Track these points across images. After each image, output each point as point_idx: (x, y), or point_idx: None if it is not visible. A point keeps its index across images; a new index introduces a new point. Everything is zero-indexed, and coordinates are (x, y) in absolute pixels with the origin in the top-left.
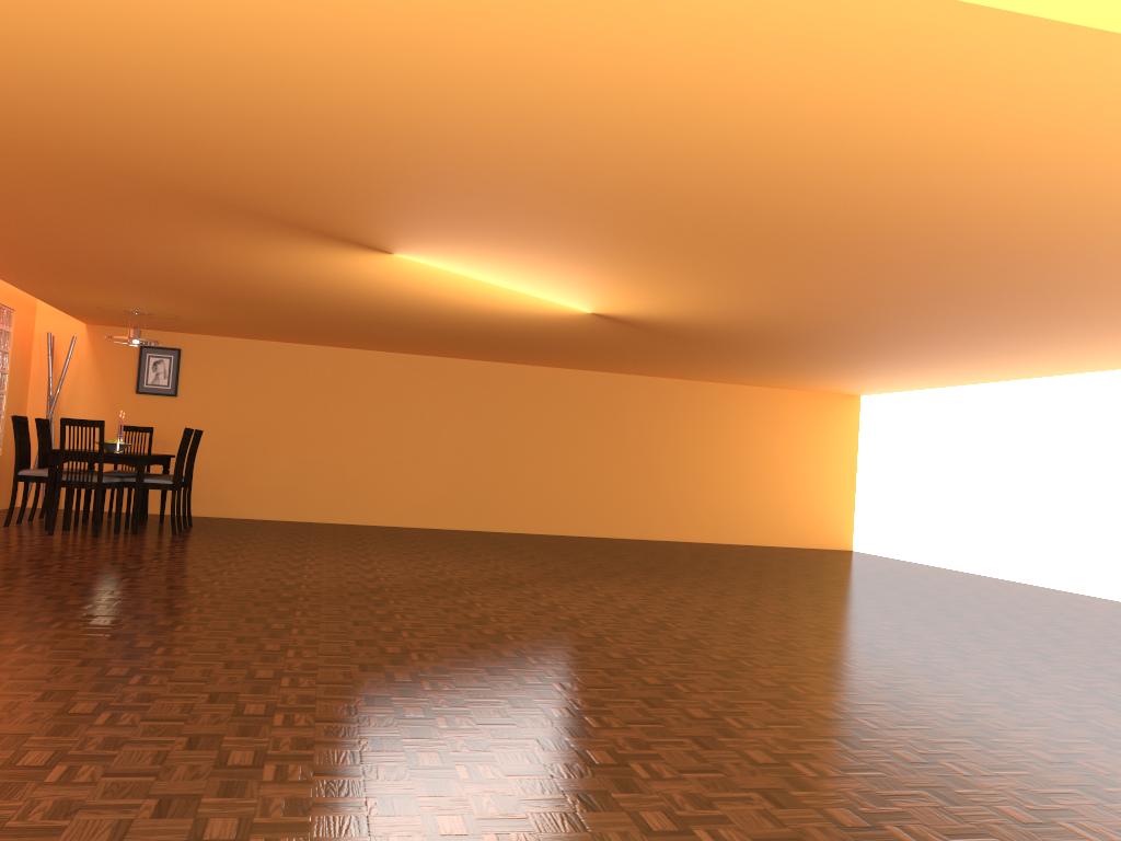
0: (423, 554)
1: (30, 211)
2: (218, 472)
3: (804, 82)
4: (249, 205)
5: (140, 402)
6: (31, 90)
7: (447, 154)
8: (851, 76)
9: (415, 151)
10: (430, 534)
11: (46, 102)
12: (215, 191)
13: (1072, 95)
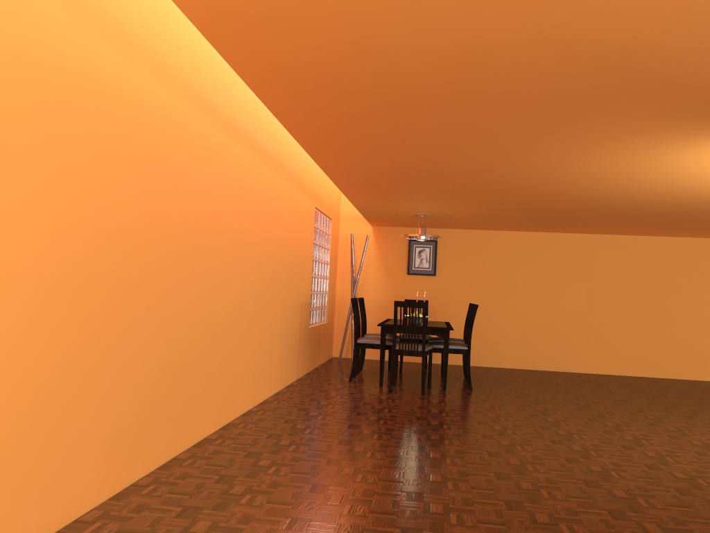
0: (702, 417)
1: (442, 128)
2: None
3: None
4: None
5: (410, 280)
6: None
7: None
8: None
9: None
10: (652, 385)
11: None
12: (705, 69)
13: None
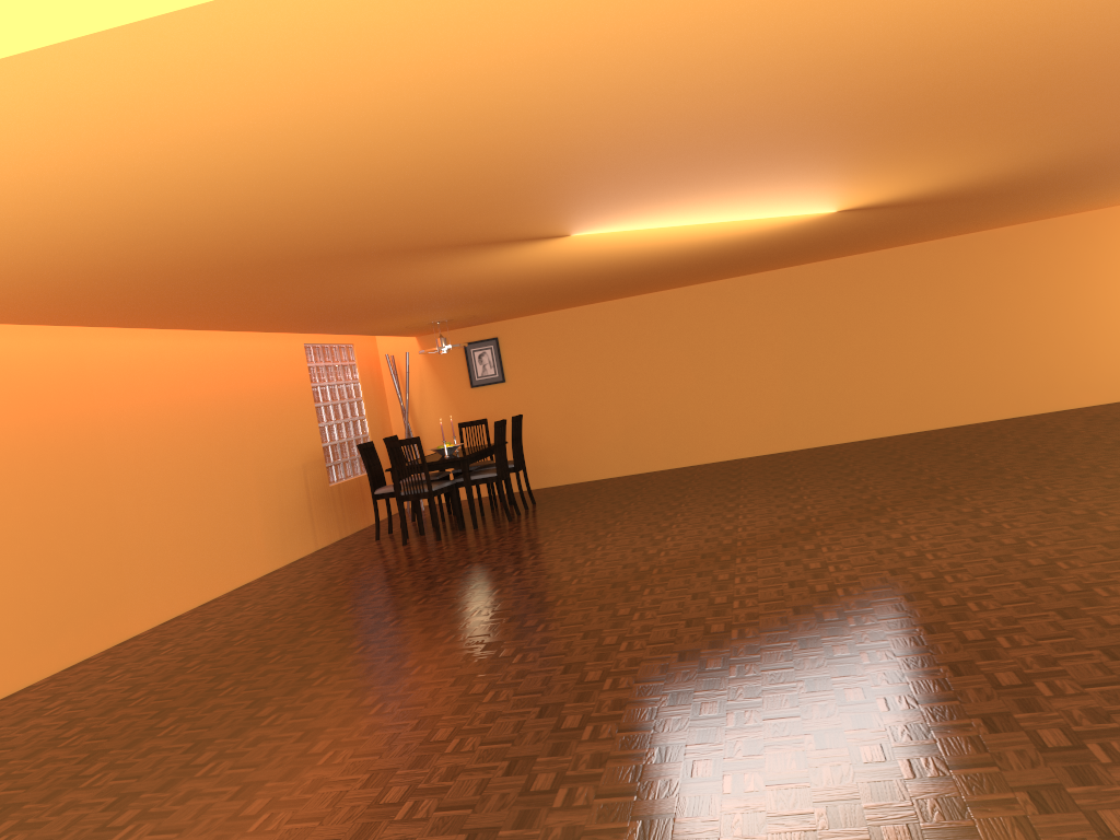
0: (734, 501)
1: (255, 299)
2: (558, 442)
3: None
4: (395, 247)
5: (476, 395)
6: (118, 245)
7: (489, 167)
8: None
9: (458, 175)
10: (765, 465)
11: (141, 247)
12: (353, 249)
13: None
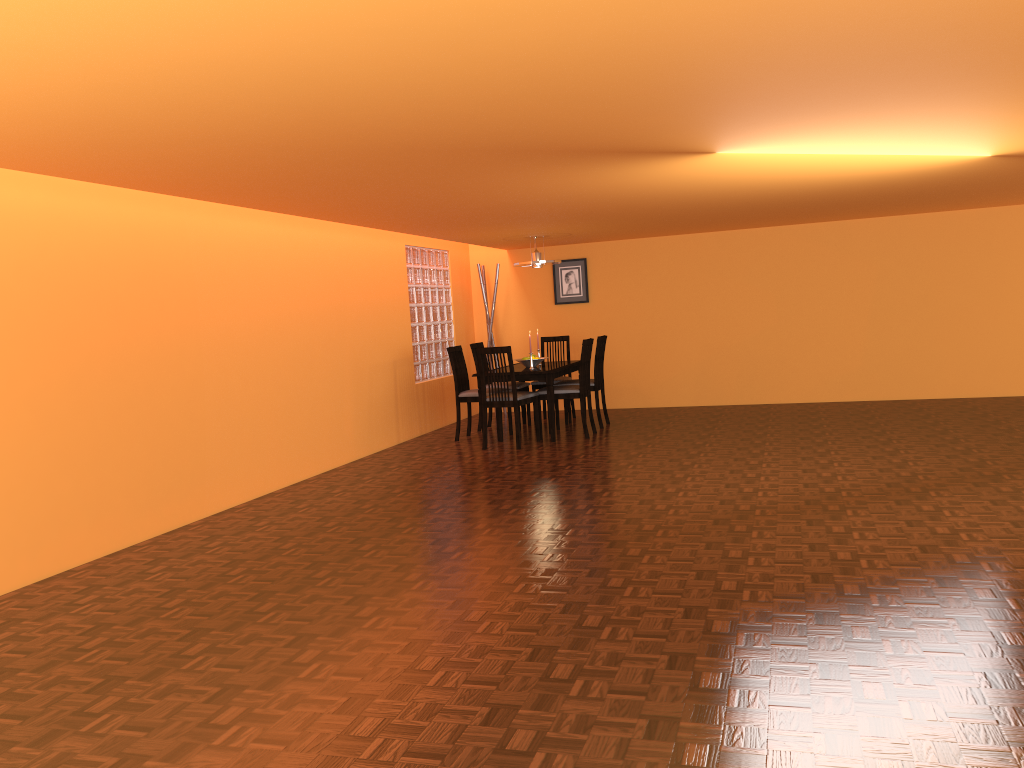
0: (823, 447)
1: (380, 191)
2: (633, 366)
3: None
4: (539, 146)
5: (559, 312)
6: (272, 109)
7: (691, 51)
8: None
9: (652, 58)
10: (844, 412)
11: (293, 114)
12: (498, 143)
13: None
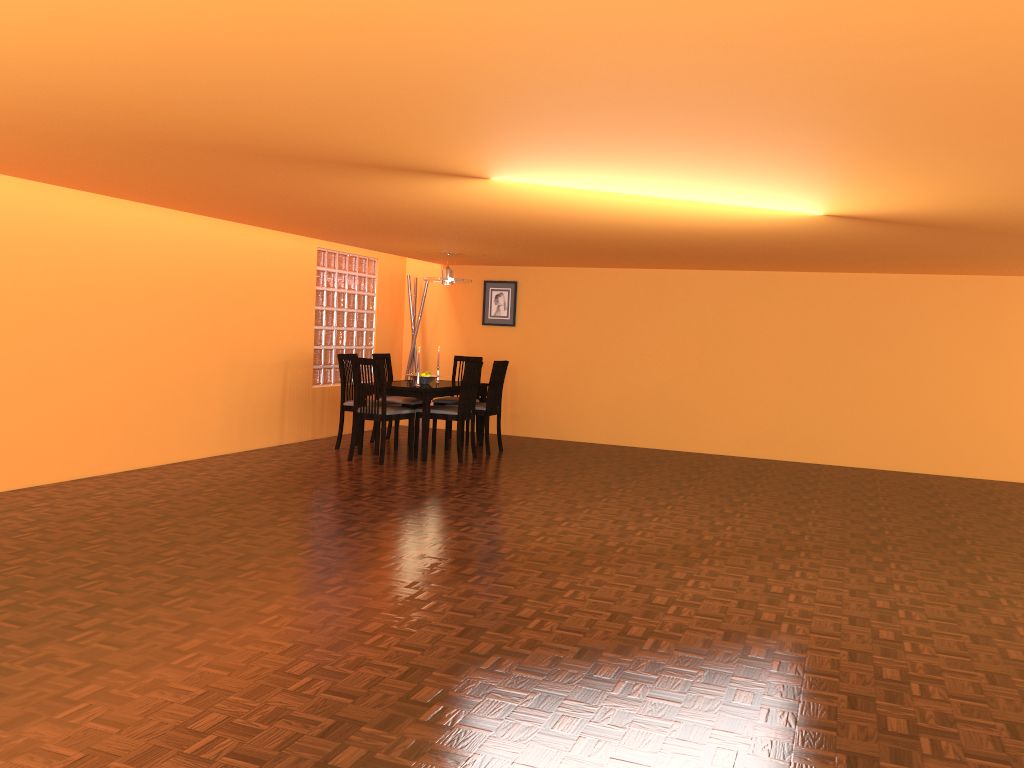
0: (669, 500)
1: (183, 184)
2: (551, 396)
3: None
4: (273, 151)
5: (486, 332)
6: None
7: (255, 57)
8: None
9: (224, 61)
10: (740, 468)
11: None
12: (220, 142)
13: None
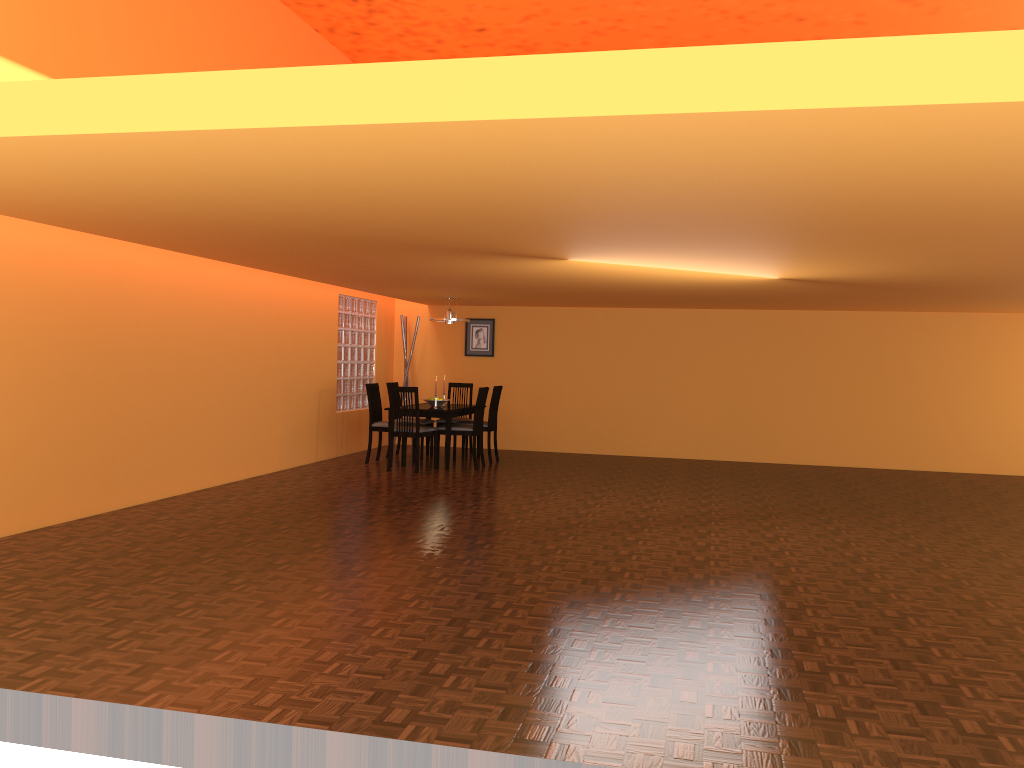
0: (657, 489)
1: (321, 259)
2: (526, 415)
3: (697, 157)
4: (436, 245)
5: (468, 362)
6: (252, 214)
7: (518, 213)
8: (726, 150)
9: (496, 214)
10: (692, 467)
11: (265, 217)
12: (407, 241)
13: (935, 136)
